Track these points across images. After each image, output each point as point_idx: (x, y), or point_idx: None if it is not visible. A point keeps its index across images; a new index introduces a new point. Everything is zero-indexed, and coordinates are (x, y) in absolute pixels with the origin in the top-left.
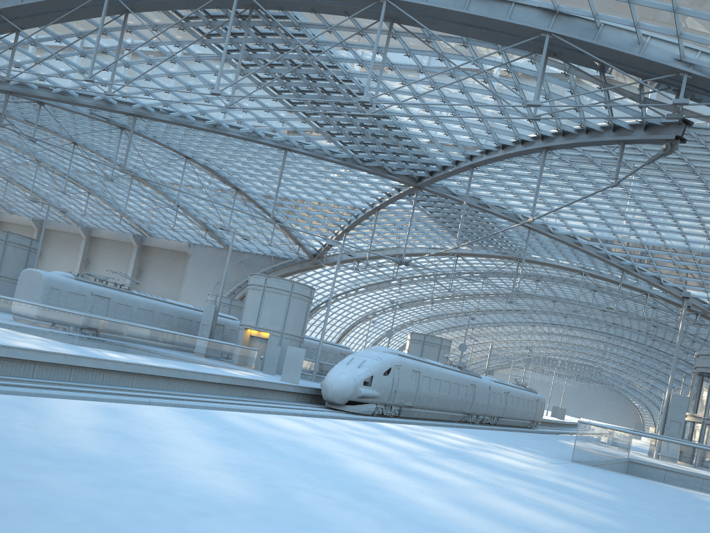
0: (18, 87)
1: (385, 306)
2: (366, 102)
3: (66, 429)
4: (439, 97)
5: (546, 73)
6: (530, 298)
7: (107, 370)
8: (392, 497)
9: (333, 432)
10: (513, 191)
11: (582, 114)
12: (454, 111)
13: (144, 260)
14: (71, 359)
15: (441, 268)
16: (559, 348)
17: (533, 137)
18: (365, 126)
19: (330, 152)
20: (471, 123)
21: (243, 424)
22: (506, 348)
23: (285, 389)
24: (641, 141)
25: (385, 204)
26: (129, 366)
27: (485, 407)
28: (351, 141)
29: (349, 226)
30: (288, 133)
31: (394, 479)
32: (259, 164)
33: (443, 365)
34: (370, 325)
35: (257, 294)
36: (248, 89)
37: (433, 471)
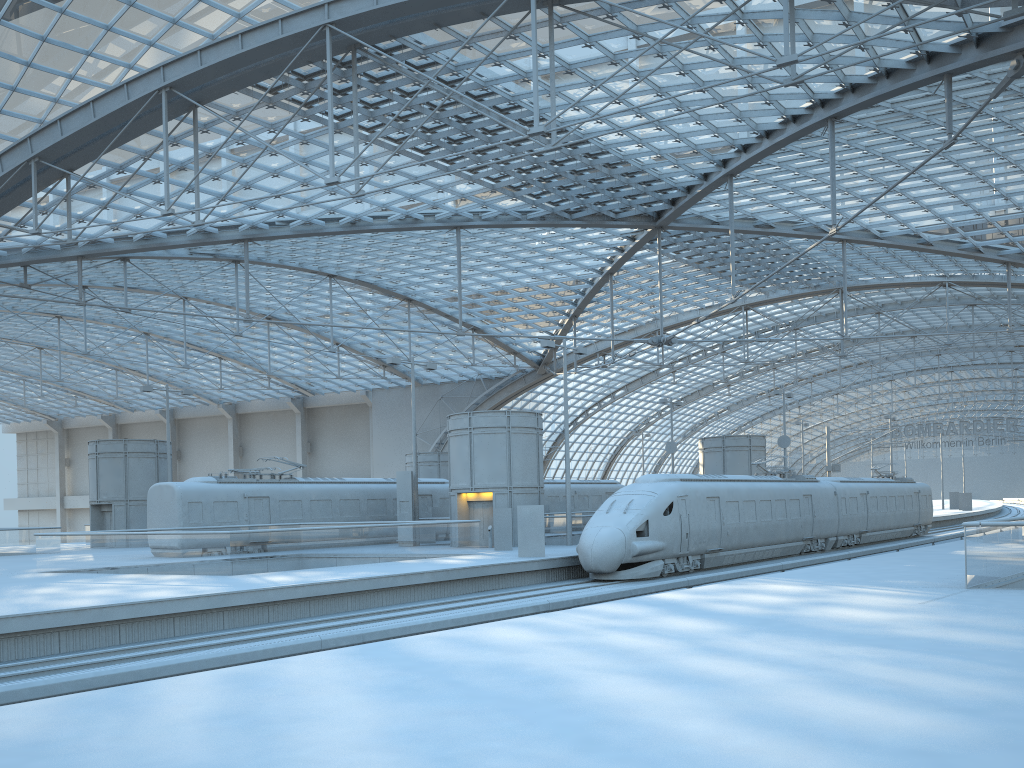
0: (90, 247)
1: (660, 407)
2: (540, 133)
3: (164, 730)
4: (652, 91)
5: (800, 8)
6: (874, 341)
7: (271, 603)
8: (638, 734)
9: (576, 632)
10: (802, 194)
11: (872, 51)
12: (679, 104)
13: (313, 428)
14: (218, 599)
15: (727, 332)
16: (939, 403)
17: (808, 107)
18: (558, 163)
19: (520, 213)
20: (709, 115)
21: (435, 652)
22: (857, 423)
23: (526, 569)
24: (976, 66)
25: (619, 264)
26: (299, 589)
27: (834, 523)
28: (544, 191)
29: (577, 309)
30: (454, 204)
31: (651, 698)
32: (429, 257)
33: (753, 478)
34: (646, 440)
35: (463, 442)
36: (383, 161)
37: (720, 666)
